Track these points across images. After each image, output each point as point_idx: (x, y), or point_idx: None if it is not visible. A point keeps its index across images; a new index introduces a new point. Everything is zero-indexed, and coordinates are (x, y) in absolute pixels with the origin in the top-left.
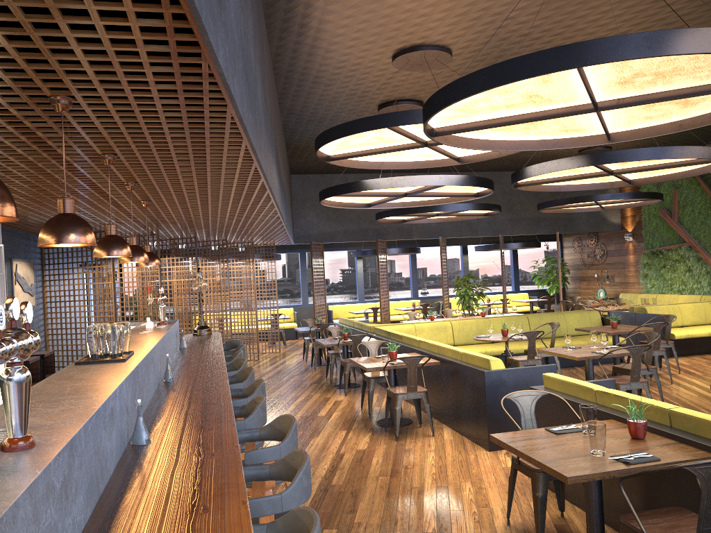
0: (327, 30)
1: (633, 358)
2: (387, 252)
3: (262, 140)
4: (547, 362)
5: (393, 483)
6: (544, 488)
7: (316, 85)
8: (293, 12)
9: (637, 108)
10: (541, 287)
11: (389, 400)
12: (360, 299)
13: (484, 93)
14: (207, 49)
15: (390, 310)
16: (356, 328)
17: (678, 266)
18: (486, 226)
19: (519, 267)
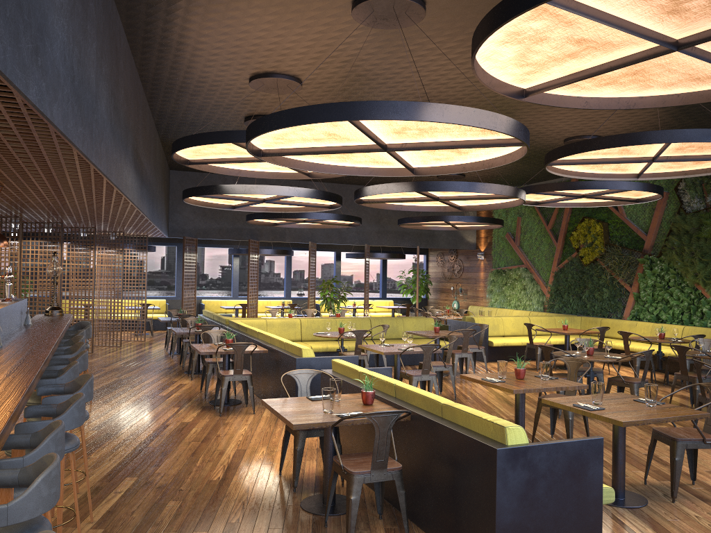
0: (185, 51)
1: (425, 354)
2: (260, 253)
3: (104, 145)
4: (378, 359)
5: (201, 446)
6: (302, 443)
7: (182, 94)
8: (151, 33)
9: (423, 151)
10: (405, 296)
11: (219, 381)
12: (233, 295)
13: (290, 128)
14: (16, 90)
15: (262, 308)
16: (215, 320)
17: (516, 284)
18: (355, 235)
19: (390, 276)
